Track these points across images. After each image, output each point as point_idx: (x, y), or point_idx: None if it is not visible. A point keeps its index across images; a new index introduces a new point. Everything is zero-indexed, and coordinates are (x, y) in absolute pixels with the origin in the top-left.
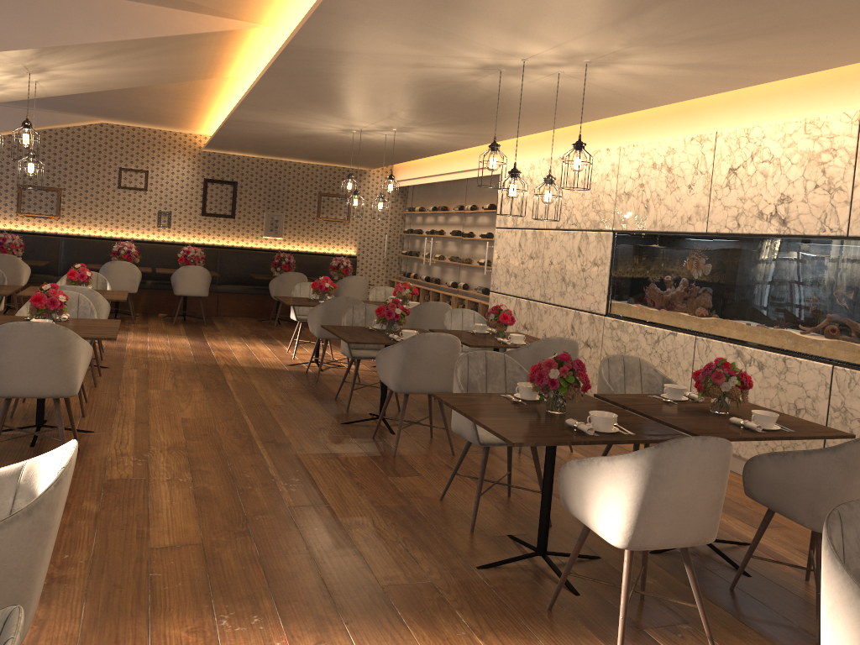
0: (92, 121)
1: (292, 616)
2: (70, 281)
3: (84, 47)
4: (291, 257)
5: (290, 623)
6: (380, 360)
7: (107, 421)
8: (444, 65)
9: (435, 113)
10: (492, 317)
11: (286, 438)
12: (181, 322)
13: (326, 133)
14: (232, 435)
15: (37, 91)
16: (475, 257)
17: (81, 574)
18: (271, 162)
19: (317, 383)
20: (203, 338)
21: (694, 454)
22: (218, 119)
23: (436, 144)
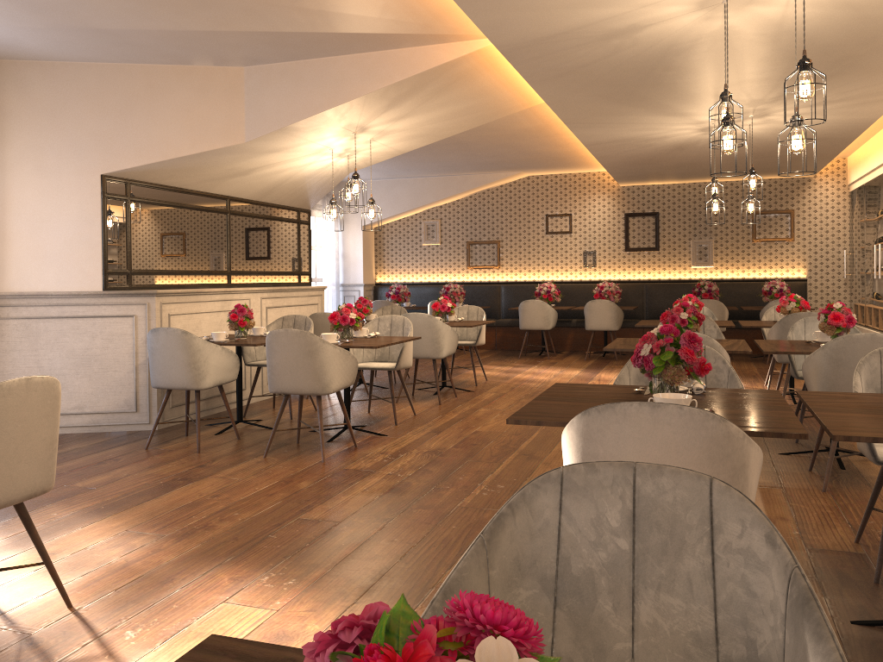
0: (518, 175)
1: (321, 587)
2: (434, 312)
3: (366, 99)
4: (711, 284)
5: (311, 591)
6: None
7: (409, 429)
8: (660, 18)
9: (756, 82)
10: (822, 318)
11: (547, 453)
12: (597, 358)
13: (692, 139)
14: (498, 446)
15: (387, 150)
16: None
17: (226, 527)
18: (694, 186)
19: None
20: (599, 370)
21: (642, 428)
22: None
23: (827, 123)
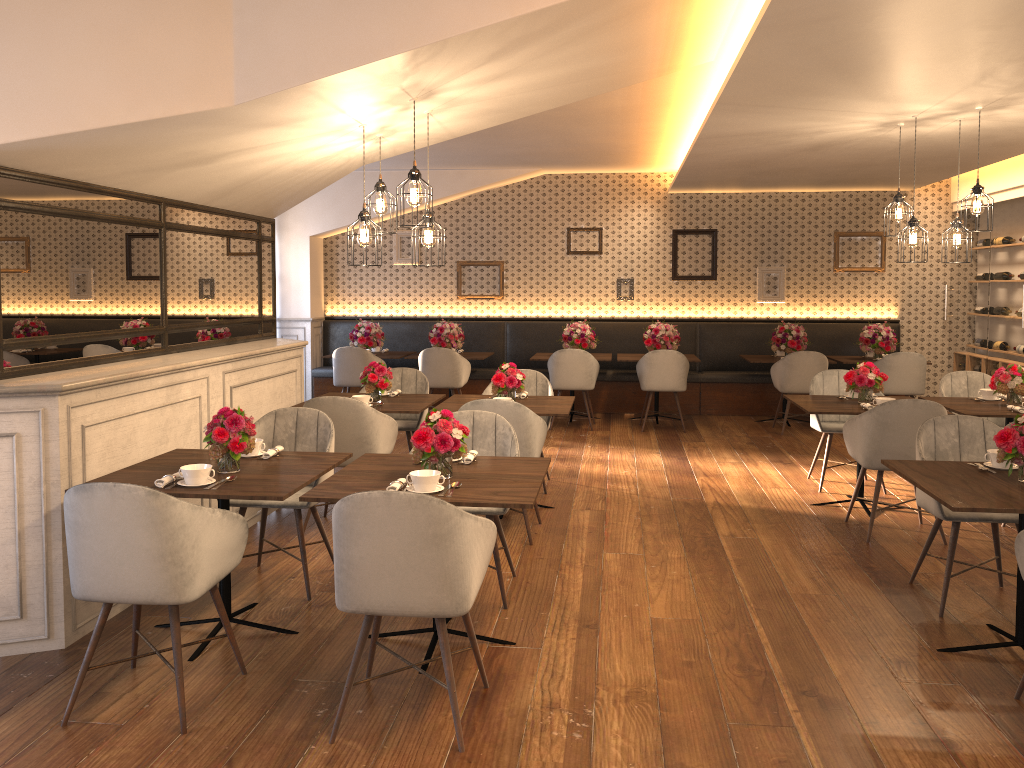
0: (532, 173)
1: None
2: (497, 388)
3: (471, 39)
4: (799, 329)
5: None
6: None
7: (537, 619)
8: None
9: None
10: None
11: (837, 686)
12: (653, 427)
13: (851, 136)
14: (735, 668)
15: (437, 131)
16: None
17: None
18: (762, 197)
19: (869, 544)
20: (682, 452)
21: None
22: (686, 145)
23: None
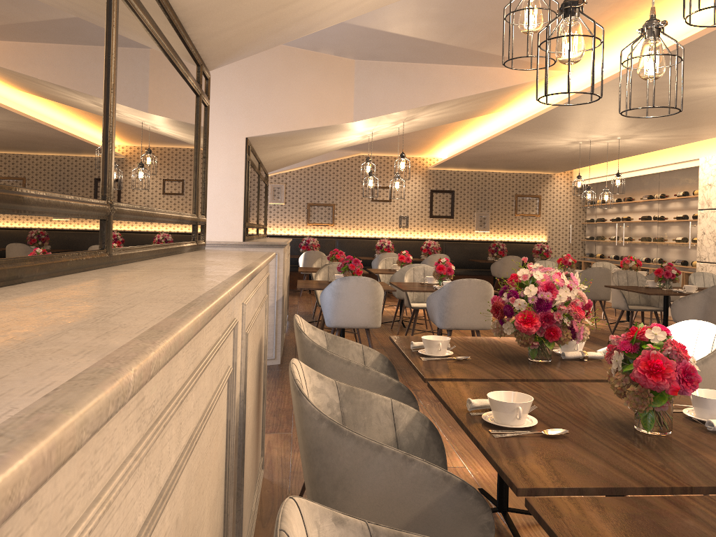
0: (355, 154)
1: None
2: (400, 263)
3: (454, 100)
4: (503, 245)
5: None
6: (676, 307)
7: None
8: None
9: (672, 121)
10: None
11: None
12: None
13: (553, 146)
14: None
15: (387, 134)
16: (675, 235)
17: None
18: (478, 174)
19: None
20: None
21: None
22: (454, 144)
23: (643, 146)
